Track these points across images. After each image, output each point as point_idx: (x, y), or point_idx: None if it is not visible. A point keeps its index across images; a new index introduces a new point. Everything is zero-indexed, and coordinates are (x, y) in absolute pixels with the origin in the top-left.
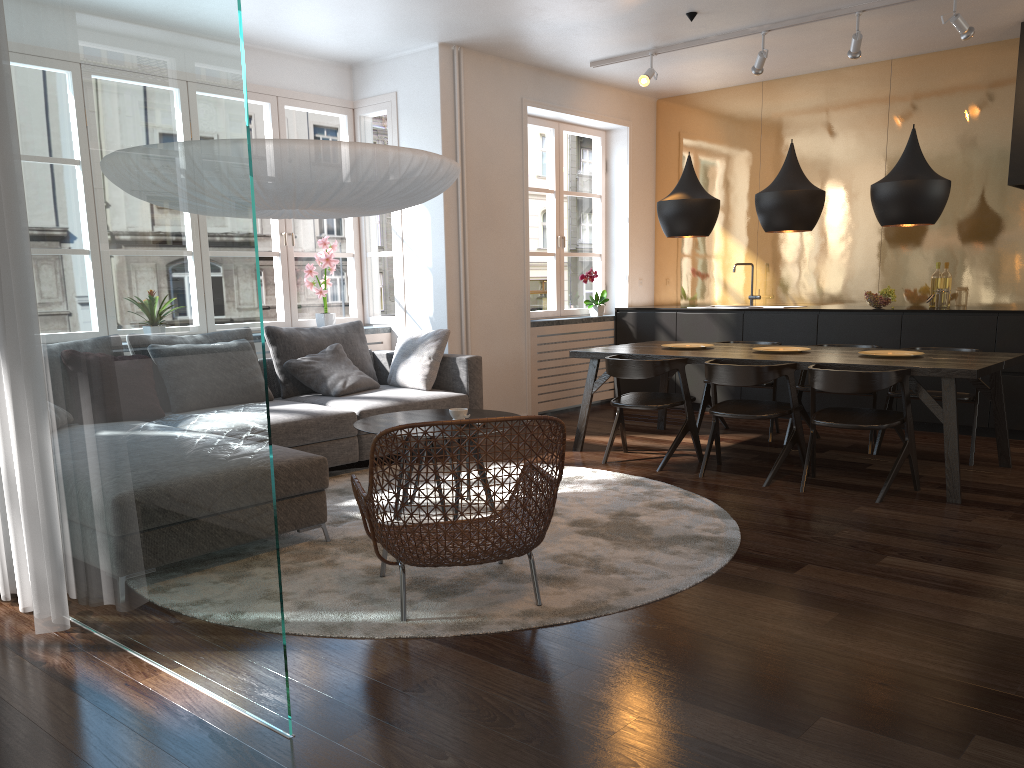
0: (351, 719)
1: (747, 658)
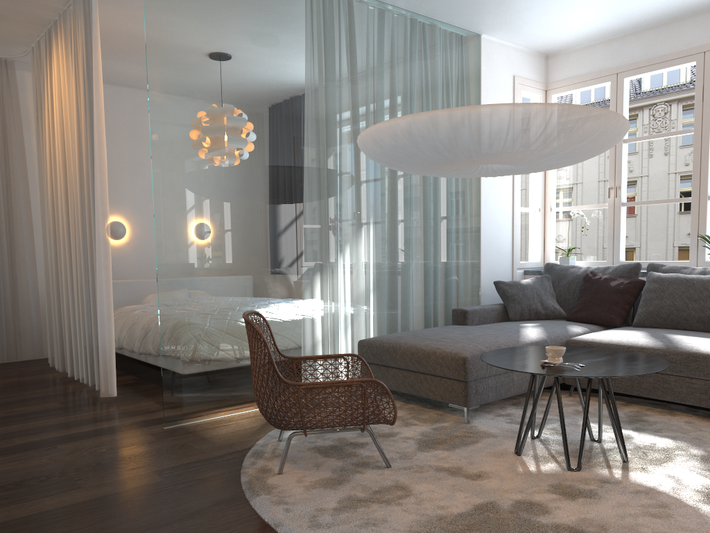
0: (167, 435)
1: (109, 532)
